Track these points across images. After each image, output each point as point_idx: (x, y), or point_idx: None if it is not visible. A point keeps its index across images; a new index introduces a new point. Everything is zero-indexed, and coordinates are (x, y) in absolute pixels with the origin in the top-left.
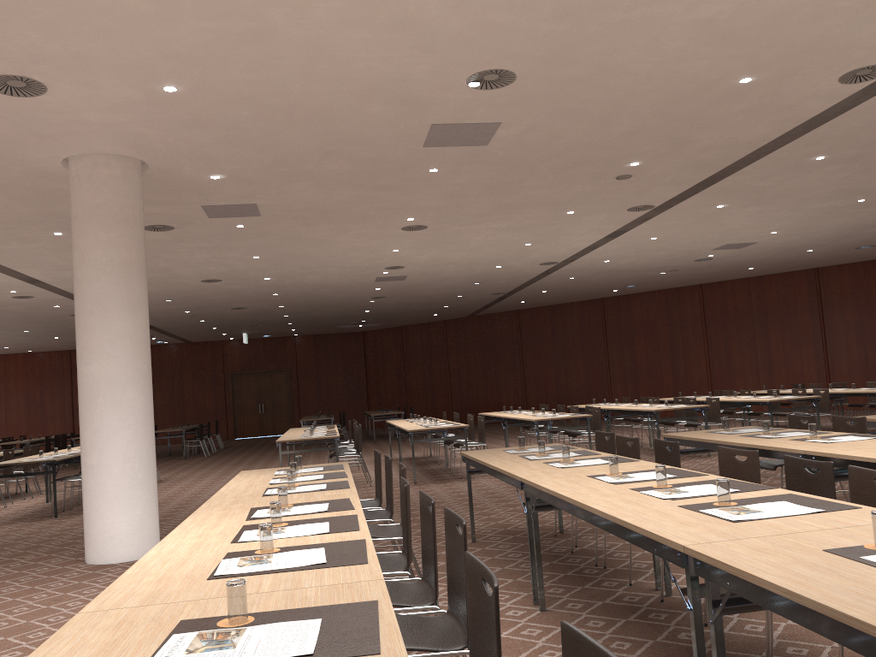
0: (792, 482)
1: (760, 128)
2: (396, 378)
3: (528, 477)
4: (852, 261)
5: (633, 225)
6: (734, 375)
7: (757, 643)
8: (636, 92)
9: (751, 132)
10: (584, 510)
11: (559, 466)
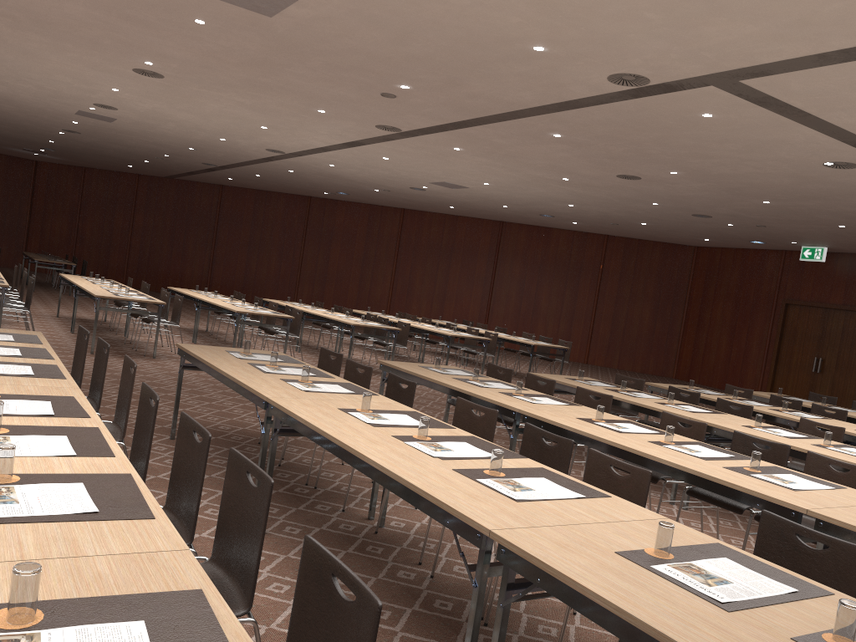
0: (527, 447)
1: (527, 94)
2: (68, 223)
3: (276, 399)
4: (531, 223)
5: (373, 141)
6: (412, 298)
7: (467, 587)
8: (442, 22)
9: (518, 95)
10: (355, 456)
11: (302, 389)
